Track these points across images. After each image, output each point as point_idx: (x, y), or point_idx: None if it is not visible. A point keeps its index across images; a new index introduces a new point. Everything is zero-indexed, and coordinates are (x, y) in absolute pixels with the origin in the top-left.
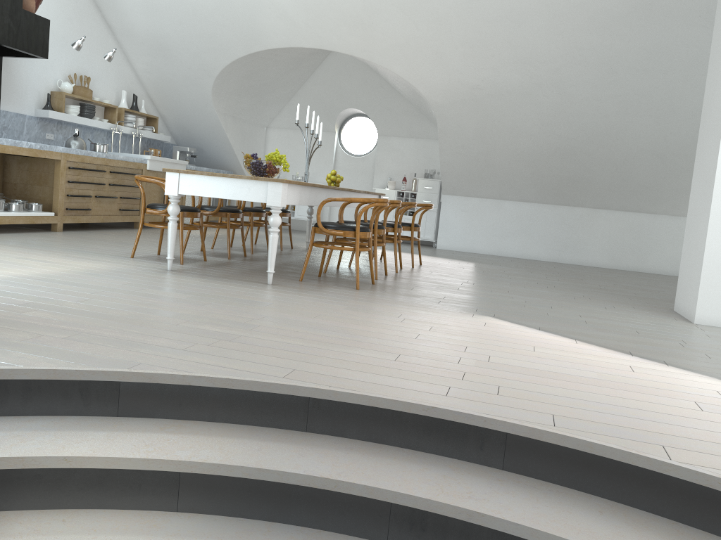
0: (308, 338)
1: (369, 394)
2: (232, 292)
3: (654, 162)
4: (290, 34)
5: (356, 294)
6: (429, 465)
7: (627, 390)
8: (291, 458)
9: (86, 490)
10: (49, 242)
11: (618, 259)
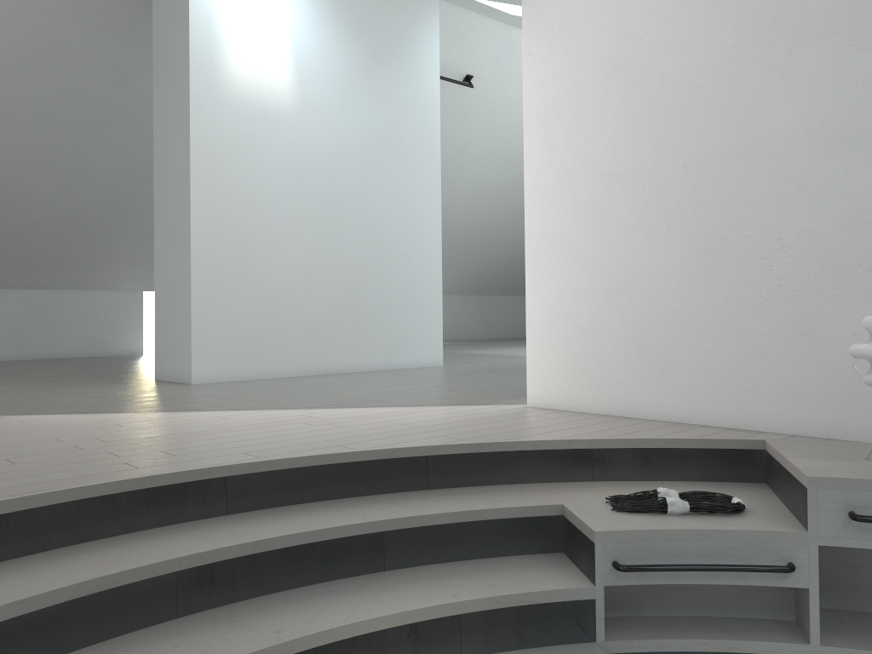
0: None
1: (70, 487)
2: None
3: (60, 229)
4: None
5: None
6: (168, 534)
7: (251, 428)
8: (31, 582)
9: None
10: None
11: (24, 348)
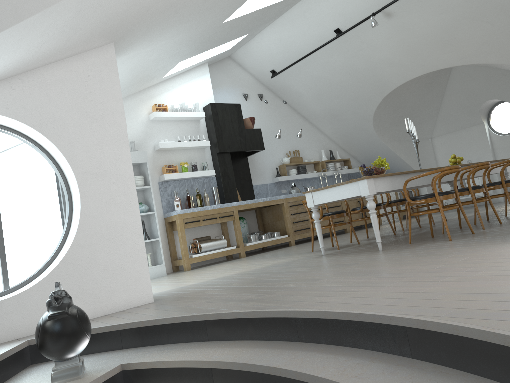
0: (345, 281)
1: (325, 310)
2: (343, 260)
3: None
4: (403, 73)
5: (441, 245)
6: (356, 357)
7: None
8: (268, 357)
9: (174, 380)
10: (277, 253)
11: None
